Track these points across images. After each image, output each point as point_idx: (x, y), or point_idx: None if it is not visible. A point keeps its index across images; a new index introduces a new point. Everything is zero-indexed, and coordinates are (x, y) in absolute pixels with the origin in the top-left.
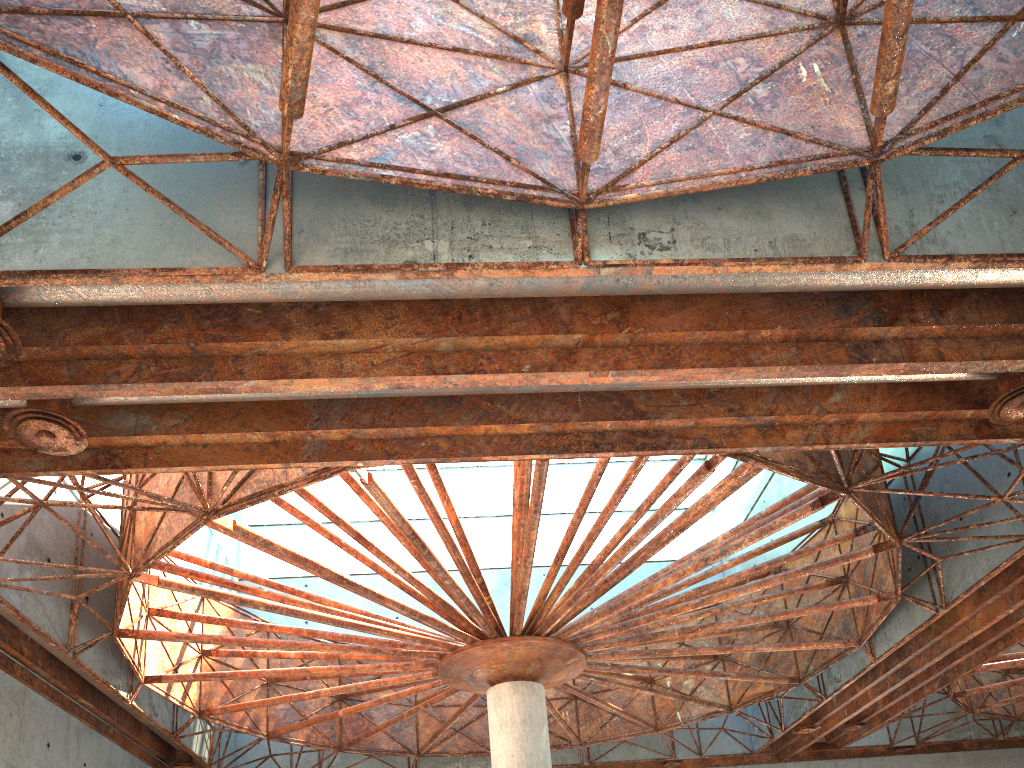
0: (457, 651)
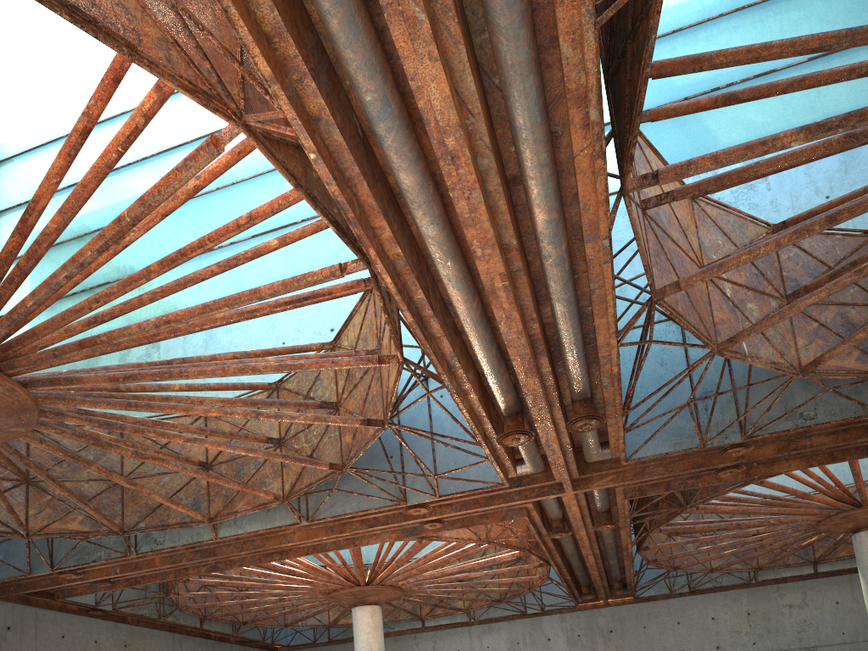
0: None
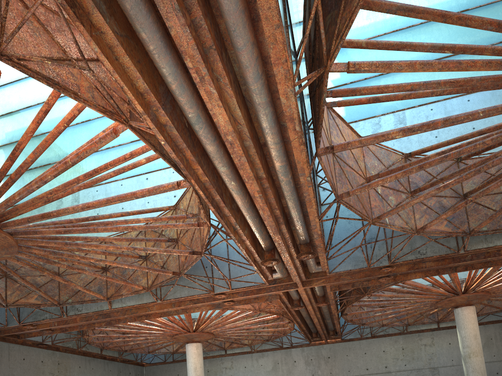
0: None
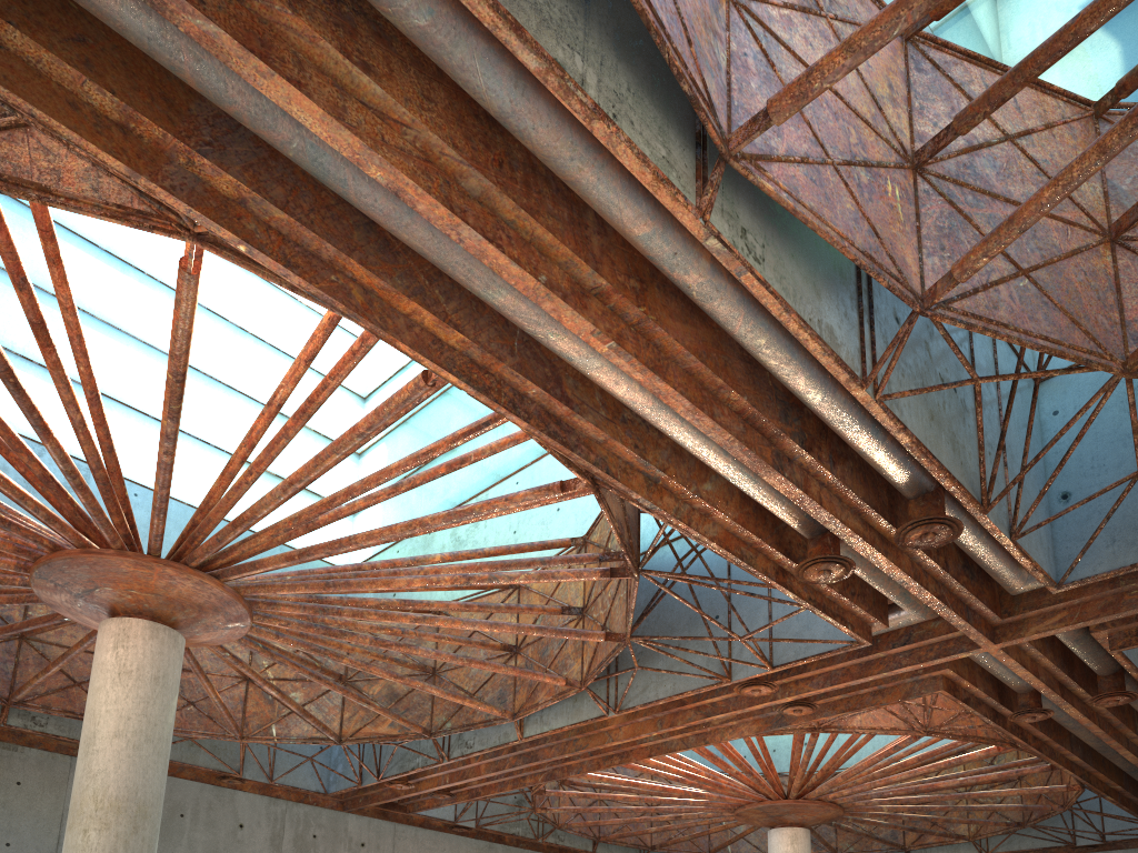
0: (91, 552)
